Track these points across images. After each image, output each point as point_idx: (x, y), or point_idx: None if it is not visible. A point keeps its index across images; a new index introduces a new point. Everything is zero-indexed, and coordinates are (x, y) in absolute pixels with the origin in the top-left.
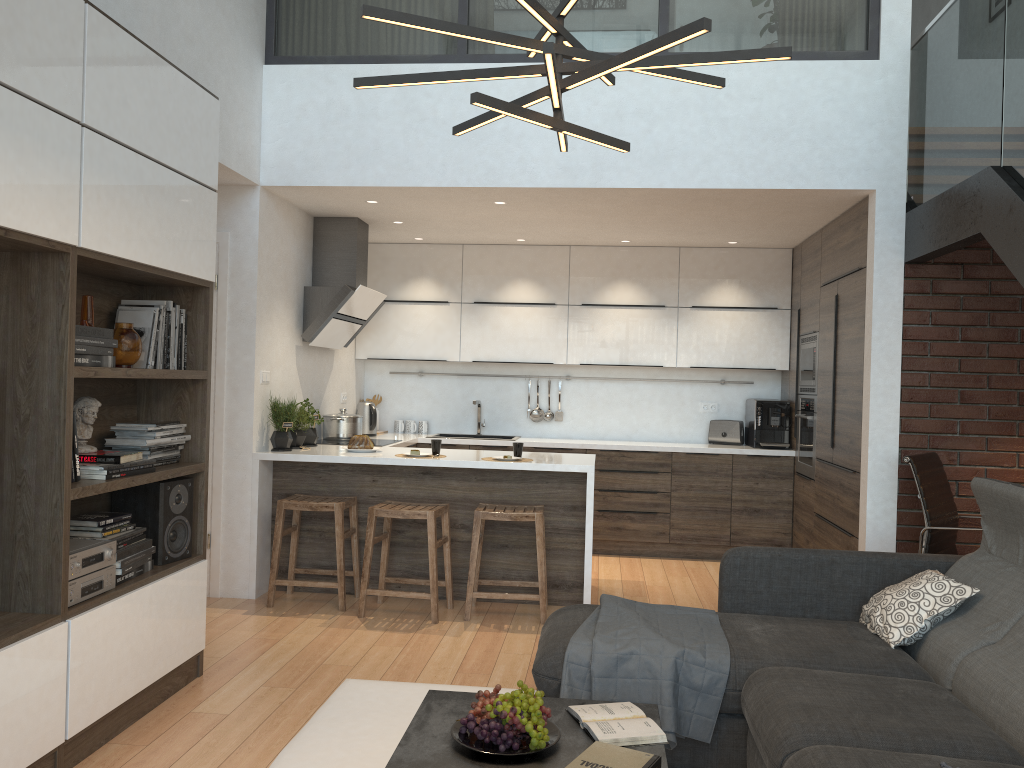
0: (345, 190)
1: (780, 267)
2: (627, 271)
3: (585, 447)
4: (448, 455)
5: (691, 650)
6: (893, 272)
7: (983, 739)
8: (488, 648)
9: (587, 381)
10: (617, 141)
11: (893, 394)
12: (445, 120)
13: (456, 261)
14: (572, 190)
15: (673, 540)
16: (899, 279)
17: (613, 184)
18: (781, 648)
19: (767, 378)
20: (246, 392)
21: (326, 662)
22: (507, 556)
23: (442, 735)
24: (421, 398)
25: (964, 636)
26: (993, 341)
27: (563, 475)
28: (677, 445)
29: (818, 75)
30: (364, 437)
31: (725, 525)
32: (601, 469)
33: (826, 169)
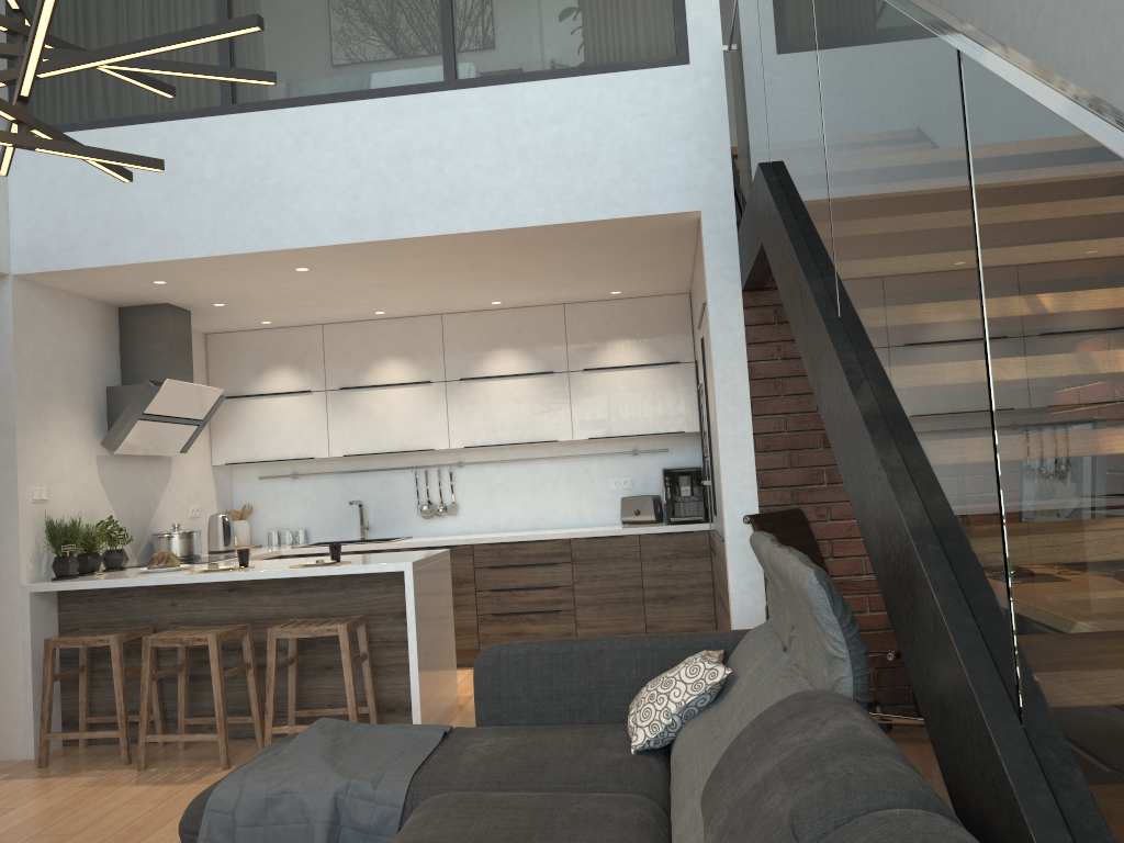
0: (113, 271)
1: (678, 315)
2: (508, 336)
3: (471, 542)
4: (260, 566)
5: (359, 781)
6: (731, 303)
7: None
8: None
9: (482, 466)
10: (139, 158)
11: (746, 444)
12: (212, 180)
13: (316, 344)
14: (364, 245)
15: None
16: (738, 310)
17: (406, 234)
18: (485, 767)
19: (684, 443)
20: (10, 514)
21: (45, 832)
22: (333, 679)
23: None
24: (298, 504)
25: (700, 731)
26: None
27: (389, 577)
28: (579, 530)
29: (623, 88)
30: (165, 554)
31: (639, 618)
32: (492, 566)
33: (643, 193)
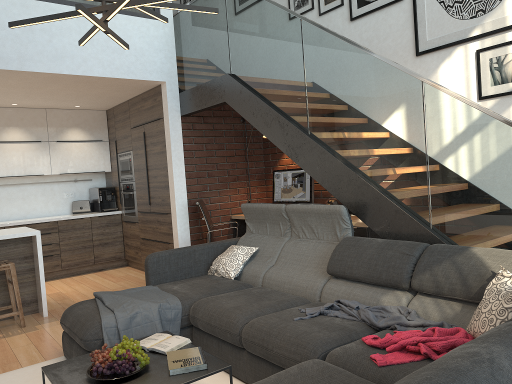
0: None
1: (101, 120)
2: (15, 122)
3: (4, 225)
4: None
5: (163, 303)
6: (177, 120)
7: (297, 298)
8: (1, 349)
9: None
10: (125, 43)
11: (182, 175)
12: None
13: None
14: (5, 71)
15: (64, 268)
16: (179, 123)
17: (32, 69)
18: (196, 291)
19: (98, 177)
20: None
21: None
22: None
23: (81, 382)
24: None
25: (260, 266)
26: (217, 149)
27: (16, 240)
28: (59, 217)
29: (135, 23)
30: None
31: (91, 254)
32: None
33: (144, 70)
